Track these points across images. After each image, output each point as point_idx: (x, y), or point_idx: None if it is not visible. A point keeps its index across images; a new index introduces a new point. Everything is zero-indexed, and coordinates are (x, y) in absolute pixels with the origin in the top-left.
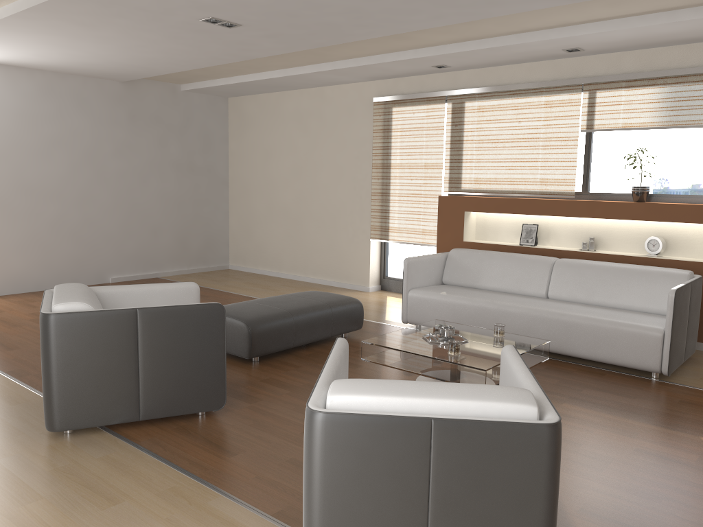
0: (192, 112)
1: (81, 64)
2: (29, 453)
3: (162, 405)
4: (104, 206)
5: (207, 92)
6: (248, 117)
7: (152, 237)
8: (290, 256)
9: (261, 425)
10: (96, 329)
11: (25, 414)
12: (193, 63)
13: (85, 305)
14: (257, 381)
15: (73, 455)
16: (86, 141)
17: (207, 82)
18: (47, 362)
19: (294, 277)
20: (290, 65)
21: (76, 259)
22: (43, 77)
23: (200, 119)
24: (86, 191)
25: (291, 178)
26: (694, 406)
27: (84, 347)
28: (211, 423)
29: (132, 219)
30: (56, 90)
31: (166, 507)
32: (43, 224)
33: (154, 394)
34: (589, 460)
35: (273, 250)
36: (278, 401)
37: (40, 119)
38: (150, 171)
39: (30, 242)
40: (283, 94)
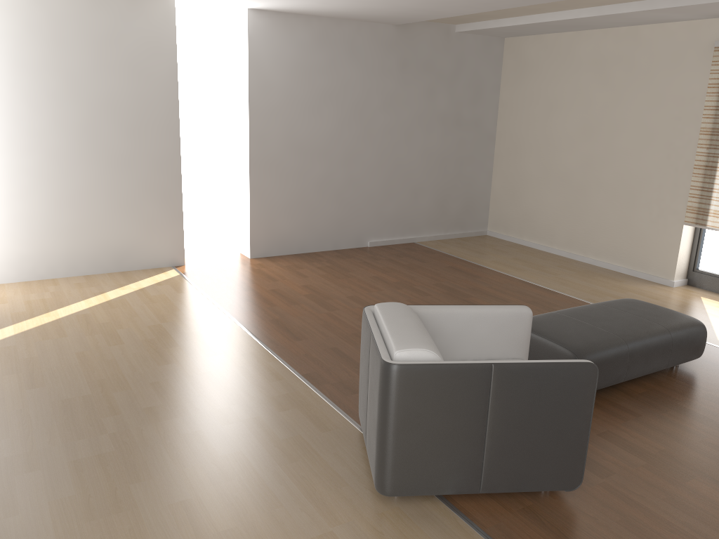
0: (464, 56)
1: (363, 9)
2: (363, 522)
3: (507, 479)
4: (367, 165)
5: (484, 33)
6: (529, 62)
7: (411, 198)
8: (565, 231)
9: (632, 524)
10: (443, 386)
11: (339, 450)
12: (493, 5)
13: (430, 353)
14: (593, 435)
15: (414, 538)
16: (356, 94)
17: (490, 22)
18: (386, 419)
19: (568, 255)
20: (610, 2)
21: (338, 221)
22: (319, 24)
23: (472, 65)
24: (352, 148)
25: (578, 138)
26: None
27: (427, 406)
28: (564, 507)
29: (393, 179)
30: (330, 38)
31: None
32: (310, 184)
33: (500, 466)
34: None
35: (544, 220)
36: (637, 480)
37: (314, 71)
38: (415, 126)
39: (297, 203)
40: (580, 34)
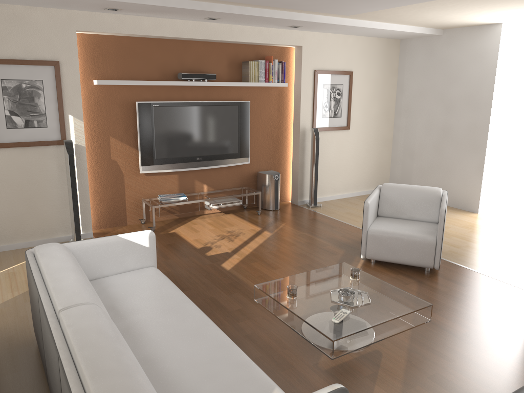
0: None
1: None
2: None
3: None
4: None
5: None
6: None
7: None
8: None
9: (497, 310)
10: None
11: None
12: None
13: None
14: None
15: None
16: None
17: None
18: None
19: None
20: None
21: None
22: None
23: None
24: None
25: None
26: (185, 286)
27: None
28: None
29: None
30: None
31: (511, 274)
32: None
33: None
34: (307, 268)
35: None
36: (498, 331)
37: None
38: None
39: None
40: None
